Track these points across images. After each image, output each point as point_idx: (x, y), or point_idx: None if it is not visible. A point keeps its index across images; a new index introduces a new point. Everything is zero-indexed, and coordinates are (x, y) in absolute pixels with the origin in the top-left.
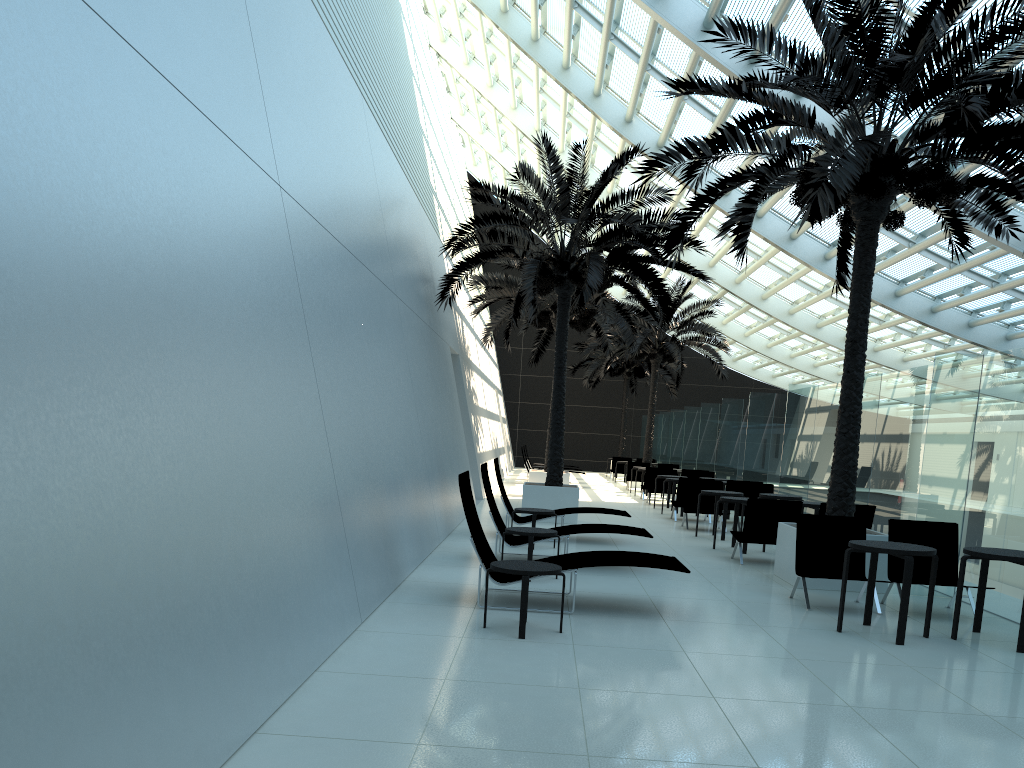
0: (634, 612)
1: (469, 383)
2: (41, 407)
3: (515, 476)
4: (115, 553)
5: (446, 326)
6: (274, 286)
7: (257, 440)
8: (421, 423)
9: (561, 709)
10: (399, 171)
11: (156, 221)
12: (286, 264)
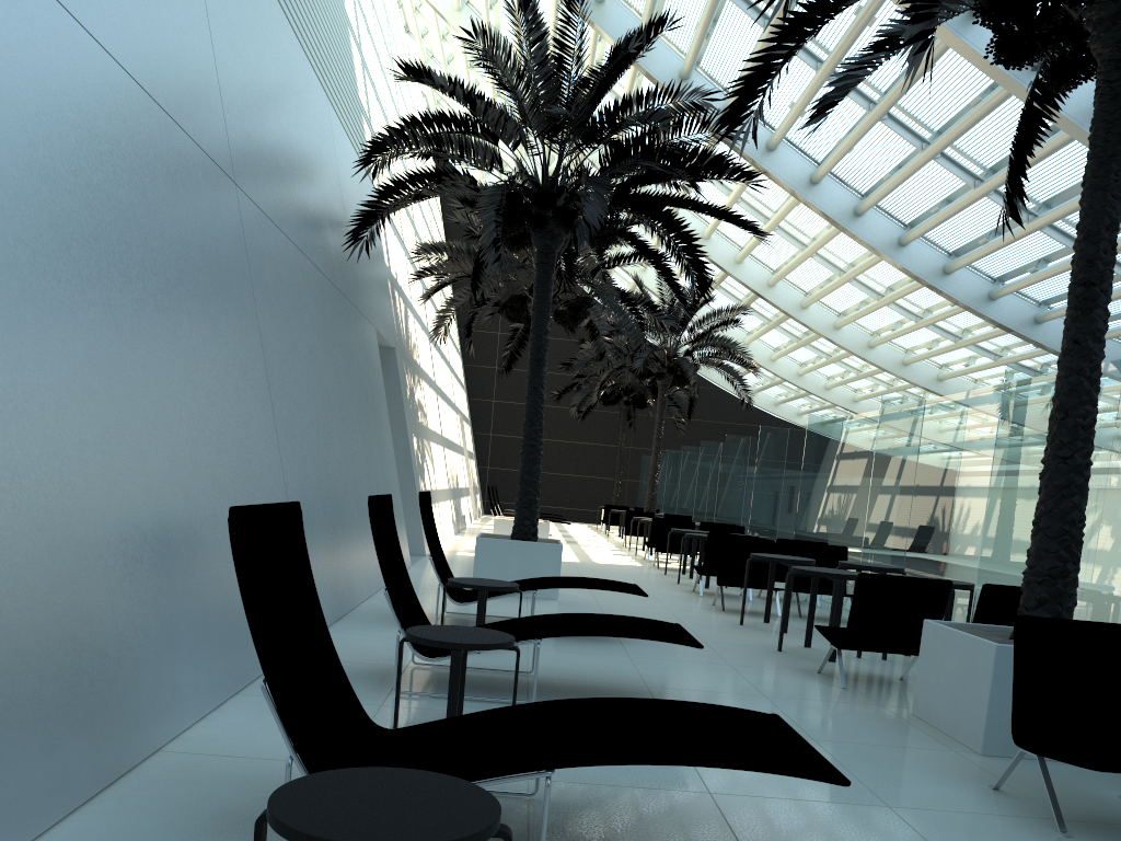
0: None
1: (413, 393)
2: None
3: (481, 525)
4: None
5: (371, 299)
6: None
7: None
8: (283, 422)
9: None
10: (279, 16)
11: None
12: None
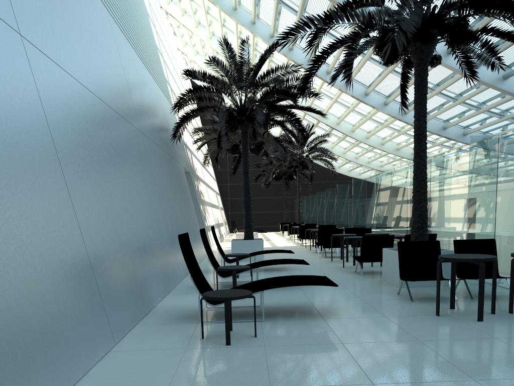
0: (303, 315)
1: (198, 188)
2: None
3: (230, 237)
4: None
5: (180, 155)
6: (12, 102)
7: None
8: (164, 208)
9: None
10: (140, 63)
11: None
12: (28, 89)
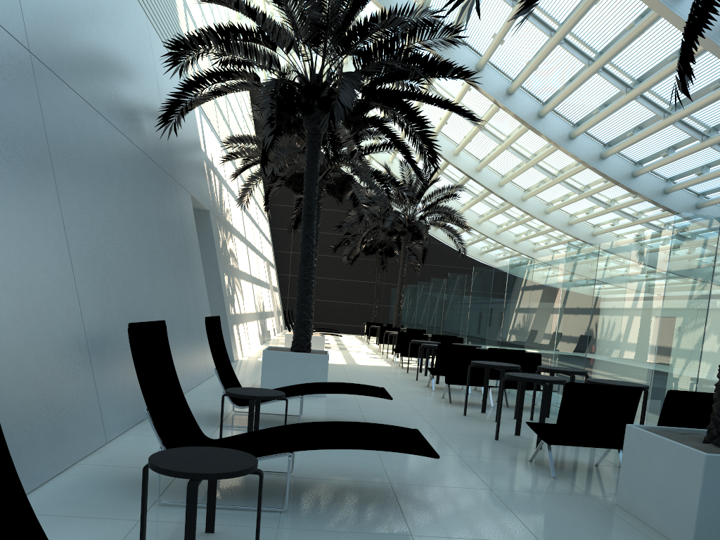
0: None
1: (225, 244)
2: None
3: (282, 337)
4: None
5: (187, 172)
6: None
7: None
8: (81, 259)
9: None
10: None
11: None
12: None
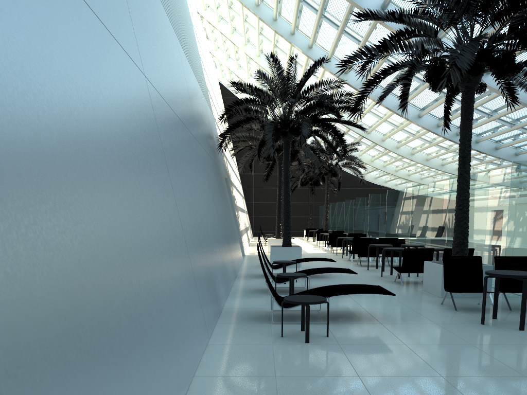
0: (362, 320)
1: (232, 193)
2: (21, 222)
3: (255, 241)
4: (81, 327)
5: (221, 162)
6: (148, 136)
7: (151, 234)
8: (218, 216)
9: (356, 393)
10: (194, 76)
11: (83, 88)
12: (153, 123)
